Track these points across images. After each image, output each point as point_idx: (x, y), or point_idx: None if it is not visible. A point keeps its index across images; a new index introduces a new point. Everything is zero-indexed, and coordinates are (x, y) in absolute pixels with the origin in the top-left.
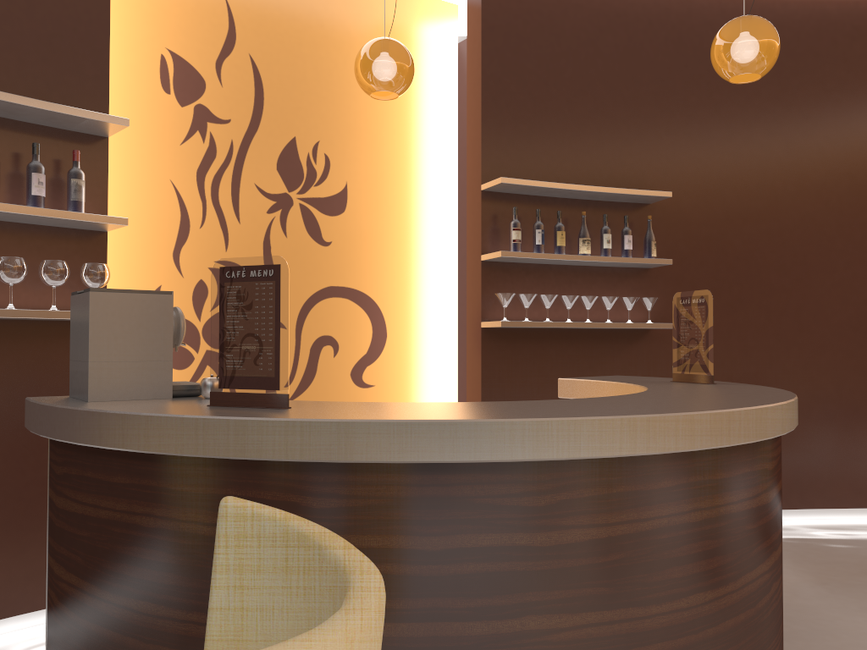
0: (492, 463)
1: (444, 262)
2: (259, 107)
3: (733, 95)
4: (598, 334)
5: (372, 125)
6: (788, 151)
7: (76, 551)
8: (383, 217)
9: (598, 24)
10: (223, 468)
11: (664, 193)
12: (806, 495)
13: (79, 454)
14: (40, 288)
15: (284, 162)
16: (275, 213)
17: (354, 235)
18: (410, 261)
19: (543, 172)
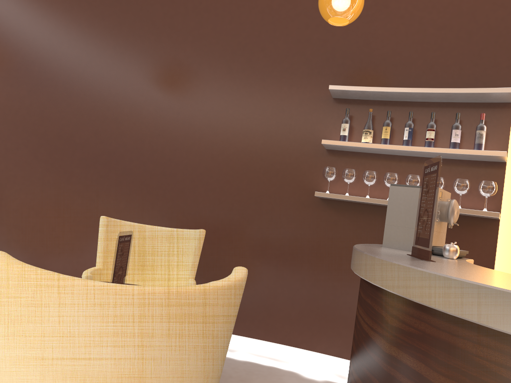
0: (493, 329)
1: None
2: None
3: None
4: None
5: None
6: None
7: None
8: None
9: None
10: (369, 285)
11: None
12: None
13: None
14: (458, 196)
15: None
16: None
17: None
18: None
19: None
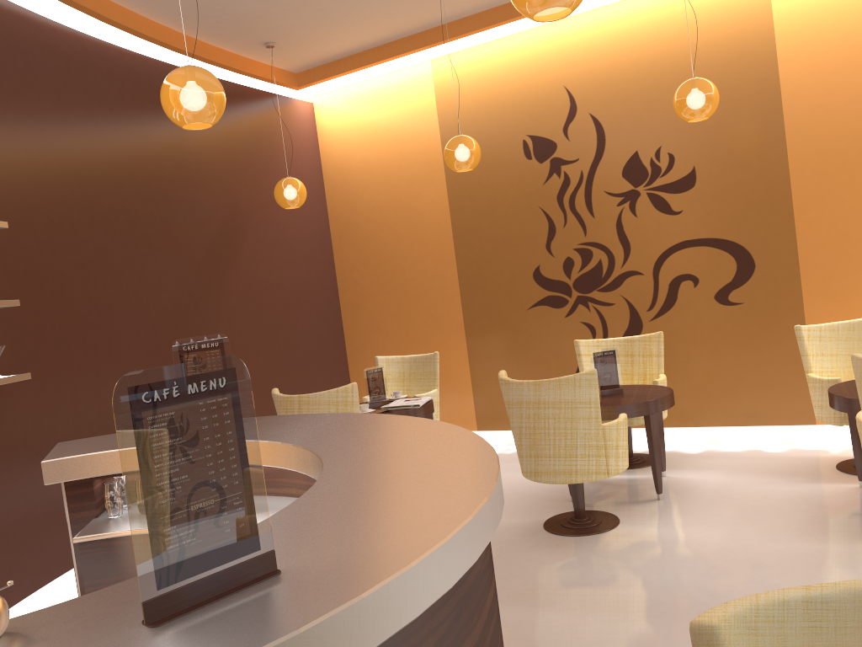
0: None
1: None
2: None
3: (25, 116)
4: None
5: None
6: (78, 182)
7: None
8: None
9: None
10: None
11: (1, 223)
12: None
13: None
14: None
15: None
16: None
17: None
18: None
19: None
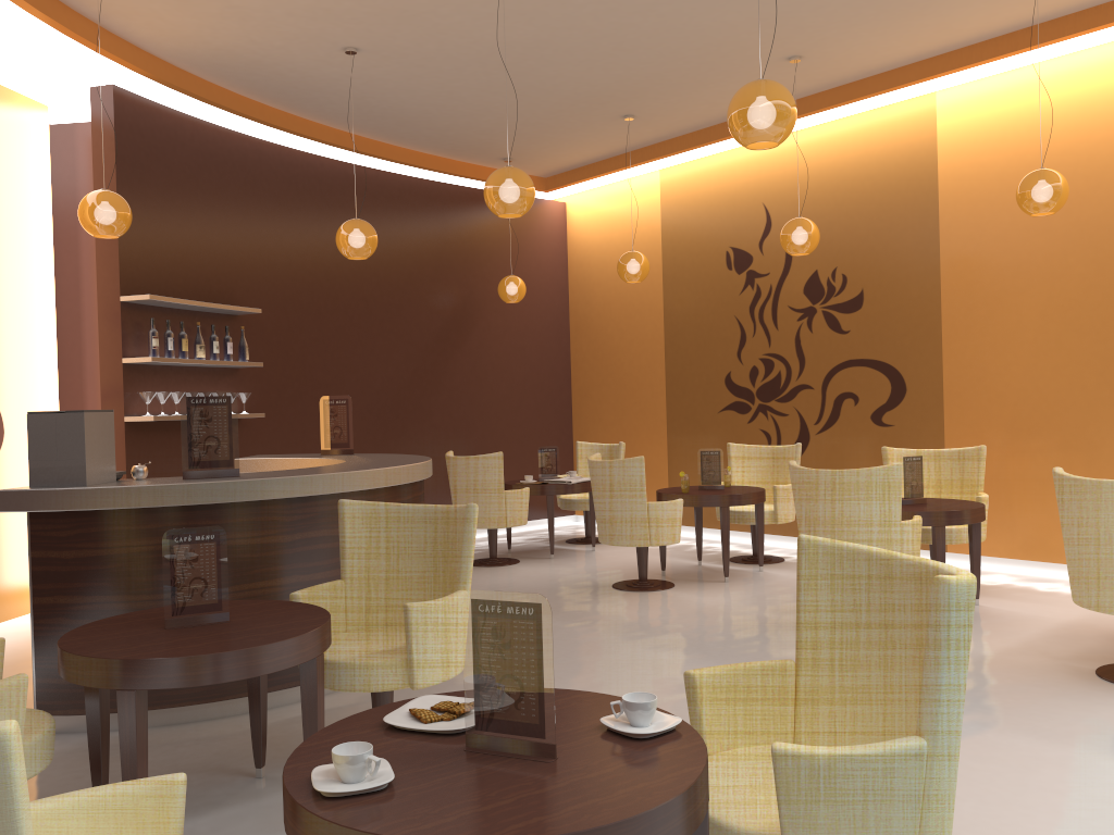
0: (358, 491)
1: (47, 358)
2: None
3: (291, 231)
4: None
5: None
6: (327, 278)
7: (101, 579)
8: None
9: (198, 161)
10: (235, 508)
11: (256, 310)
12: None
13: (101, 517)
14: None
15: None
16: None
17: None
18: (20, 358)
19: (163, 286)
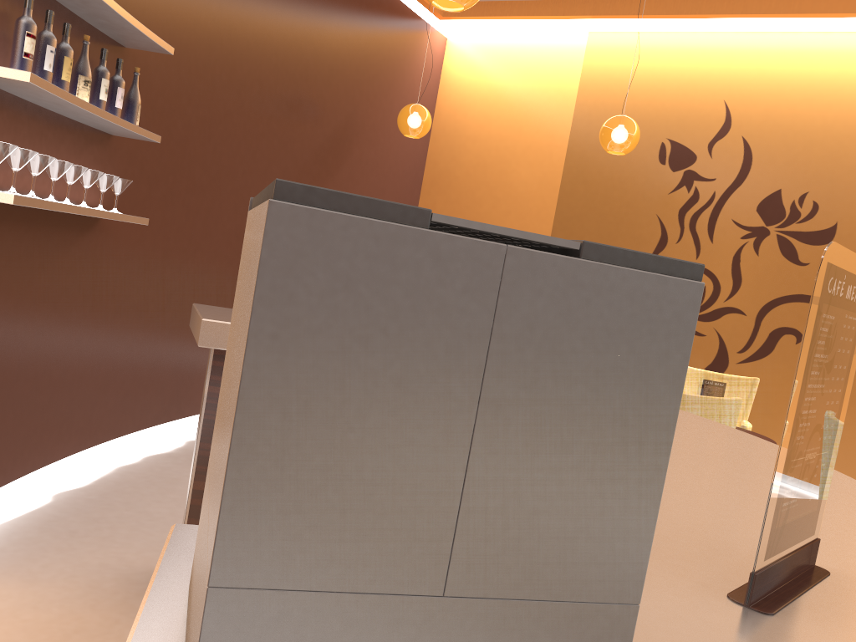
0: None
1: None
2: None
3: None
4: (56, 218)
5: None
6: (230, 35)
7: None
8: None
9: None
10: None
11: (169, 47)
12: (182, 405)
13: None
14: None
15: None
16: None
17: None
18: None
19: None
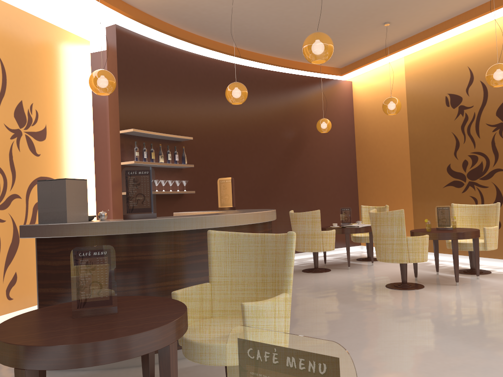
0: (227, 227)
1: (89, 165)
2: (4, 83)
3: (209, 98)
4: (165, 196)
5: (56, 96)
6: (227, 122)
7: None
8: (63, 142)
9: (160, 63)
10: (151, 236)
11: (190, 137)
12: None
13: (73, 241)
14: None
15: (17, 113)
16: (14, 139)
17: (50, 151)
18: (75, 164)
19: (142, 126)
